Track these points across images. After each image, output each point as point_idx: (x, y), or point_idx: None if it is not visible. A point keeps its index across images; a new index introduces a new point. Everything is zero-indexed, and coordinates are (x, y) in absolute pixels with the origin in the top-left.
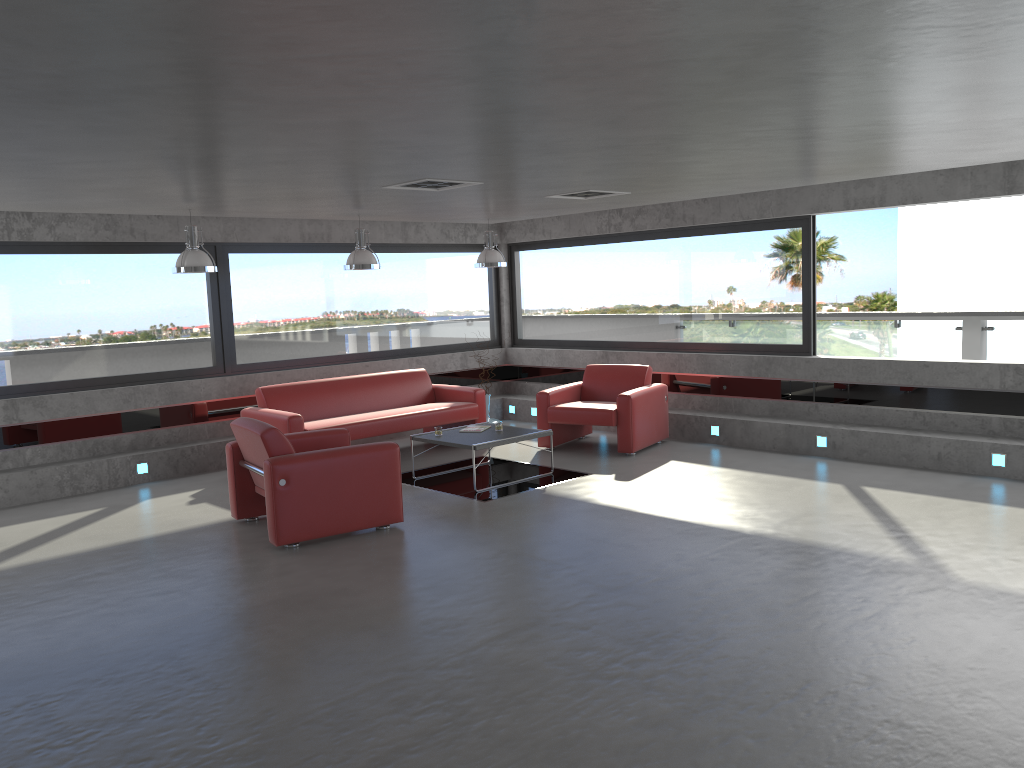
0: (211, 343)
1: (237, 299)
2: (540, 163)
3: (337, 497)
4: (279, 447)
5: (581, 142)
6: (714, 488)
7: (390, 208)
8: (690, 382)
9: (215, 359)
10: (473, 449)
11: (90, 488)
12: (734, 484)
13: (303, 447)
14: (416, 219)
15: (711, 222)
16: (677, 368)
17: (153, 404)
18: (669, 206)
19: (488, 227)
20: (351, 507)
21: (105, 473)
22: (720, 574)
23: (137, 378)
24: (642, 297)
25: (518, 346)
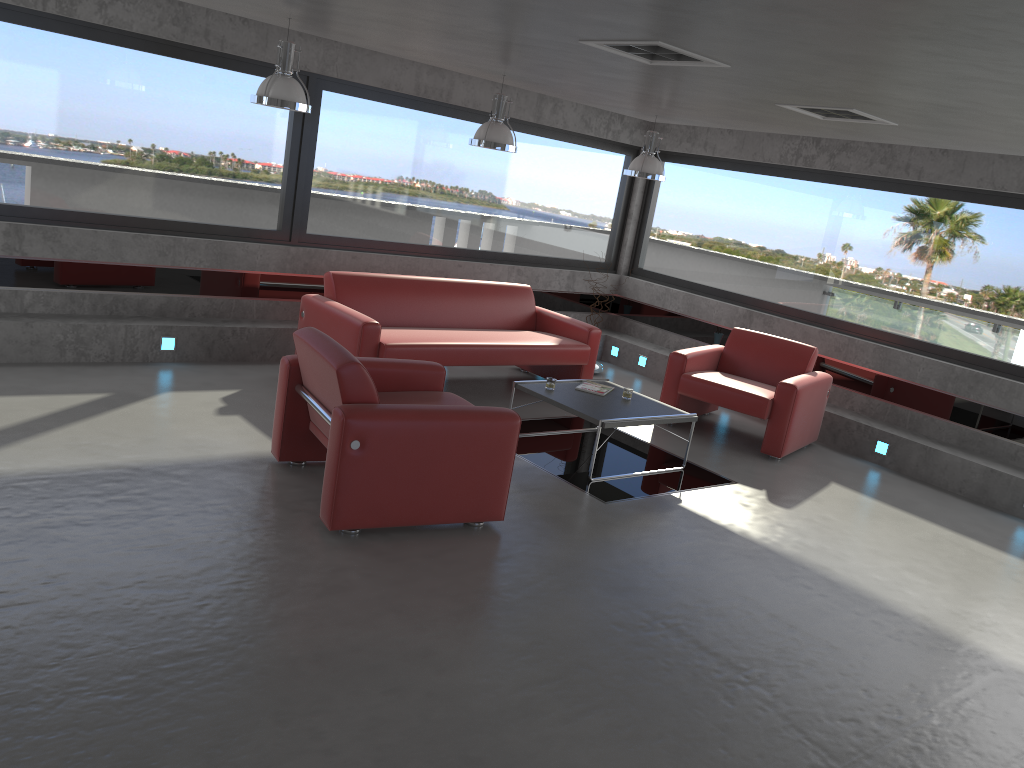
0: (280, 201)
1: (322, 151)
2: (868, 53)
3: (425, 476)
4: (359, 391)
5: (1015, 28)
6: (910, 551)
7: (553, 75)
8: (856, 376)
9: (281, 222)
10: (600, 426)
11: (98, 357)
12: (934, 549)
13: (383, 381)
14: (568, 96)
15: (945, 182)
16: (843, 355)
17: (195, 264)
18: (890, 149)
19: (636, 124)
20: (440, 493)
21: (120, 342)
22: (1001, 760)
23: (181, 227)
24: (816, 255)
25: (636, 276)
